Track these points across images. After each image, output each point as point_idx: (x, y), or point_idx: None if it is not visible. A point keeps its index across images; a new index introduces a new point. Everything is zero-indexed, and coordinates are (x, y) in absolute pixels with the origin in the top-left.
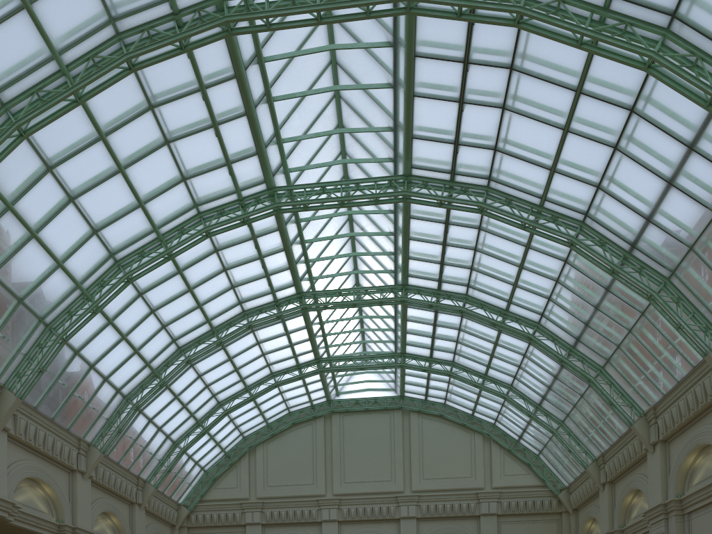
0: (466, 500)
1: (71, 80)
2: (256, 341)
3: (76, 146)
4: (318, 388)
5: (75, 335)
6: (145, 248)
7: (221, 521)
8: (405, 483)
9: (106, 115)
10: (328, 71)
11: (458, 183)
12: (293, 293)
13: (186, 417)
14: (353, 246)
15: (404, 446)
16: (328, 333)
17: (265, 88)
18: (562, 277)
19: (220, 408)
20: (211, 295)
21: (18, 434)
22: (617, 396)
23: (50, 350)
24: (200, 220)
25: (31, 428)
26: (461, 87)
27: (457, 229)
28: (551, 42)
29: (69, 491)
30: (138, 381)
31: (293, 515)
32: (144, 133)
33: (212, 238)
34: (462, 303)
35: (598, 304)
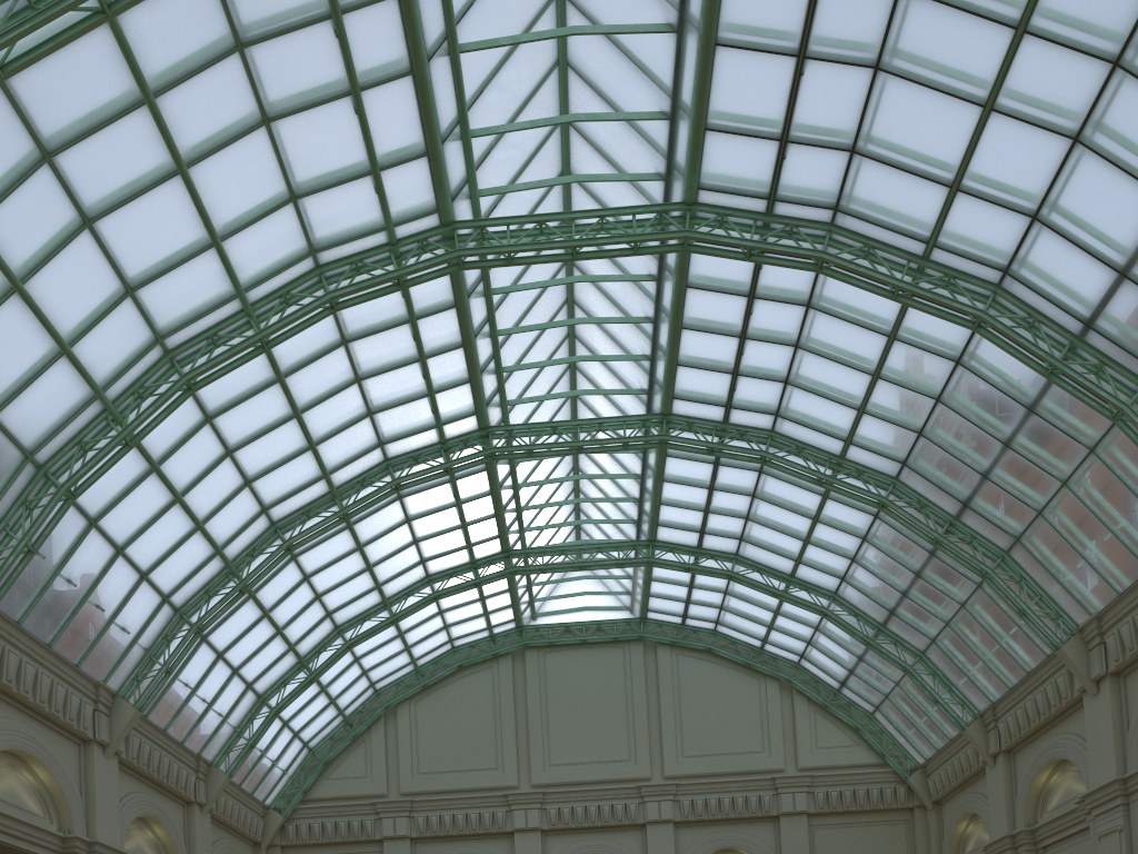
0: (756, 790)
1: None
2: (405, 517)
3: (97, 113)
4: (504, 604)
5: (91, 489)
6: (220, 329)
7: (340, 835)
8: (652, 764)
9: (155, 53)
10: (550, 12)
11: (780, 217)
12: (472, 429)
13: (282, 652)
14: (572, 351)
15: (648, 703)
16: (525, 506)
17: (448, 25)
18: (949, 391)
19: (339, 637)
20: (333, 427)
21: None
22: (1029, 602)
23: (47, 512)
24: (319, 281)
25: (11, 660)
26: (804, 25)
27: (768, 308)
28: None
29: (79, 777)
30: (200, 582)
31: (464, 822)
32: (226, 99)
33: (338, 317)
34: (764, 447)
35: (1010, 438)
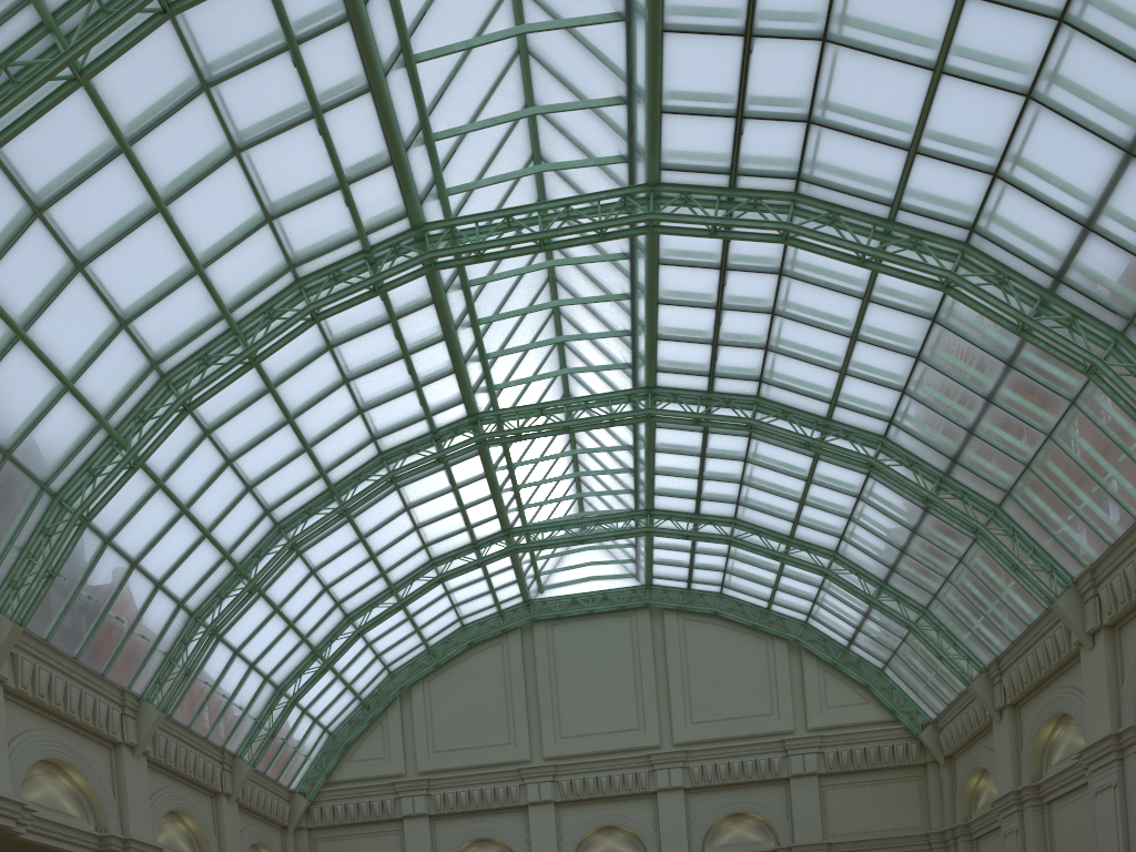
0: (766, 753)
1: (64, 40)
2: (404, 505)
3: (80, 167)
4: (509, 581)
5: (103, 511)
6: (210, 349)
7: (362, 815)
8: (661, 732)
9: (127, 105)
10: (506, 4)
11: (743, 191)
12: (461, 416)
13: (295, 644)
14: (558, 328)
15: (656, 670)
16: (522, 484)
17: (401, 39)
18: (928, 349)
19: (350, 625)
20: (325, 428)
21: (21, 686)
22: (1024, 555)
23: (63, 539)
24: (300, 293)
25: (42, 676)
26: (748, 5)
27: (741, 278)
28: None
29: (112, 778)
30: (212, 586)
31: (479, 797)
32: (197, 137)
33: (322, 324)
34: (751, 413)
35: (992, 393)
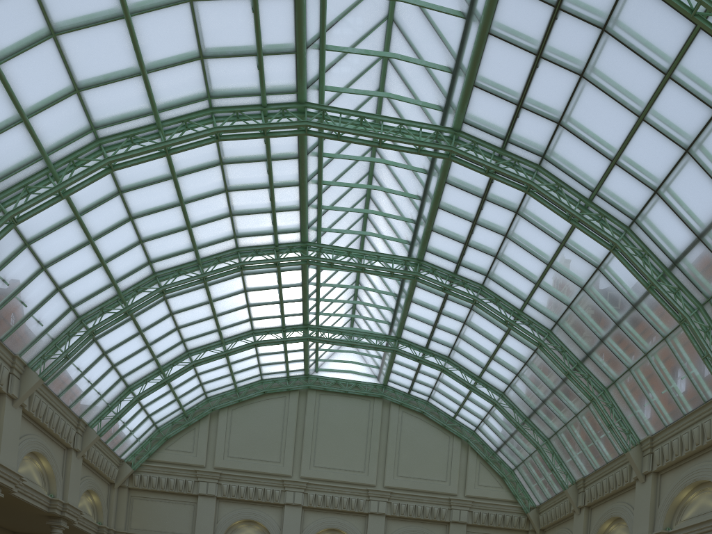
0: (438, 504)
1: None
2: (244, 288)
3: None
4: (299, 358)
5: (29, 221)
6: (138, 132)
7: (170, 487)
8: (377, 477)
9: None
10: None
11: (509, 153)
12: (296, 241)
13: (147, 359)
14: (367, 206)
15: (380, 438)
16: (322, 298)
17: None
18: (590, 284)
19: (188, 358)
20: (204, 218)
21: None
22: (614, 421)
23: None
24: (210, 118)
25: None
26: (544, 37)
27: (492, 208)
28: (656, 8)
29: None
30: (98, 301)
31: (253, 493)
32: None
33: (220, 145)
34: (475, 294)
35: (620, 321)
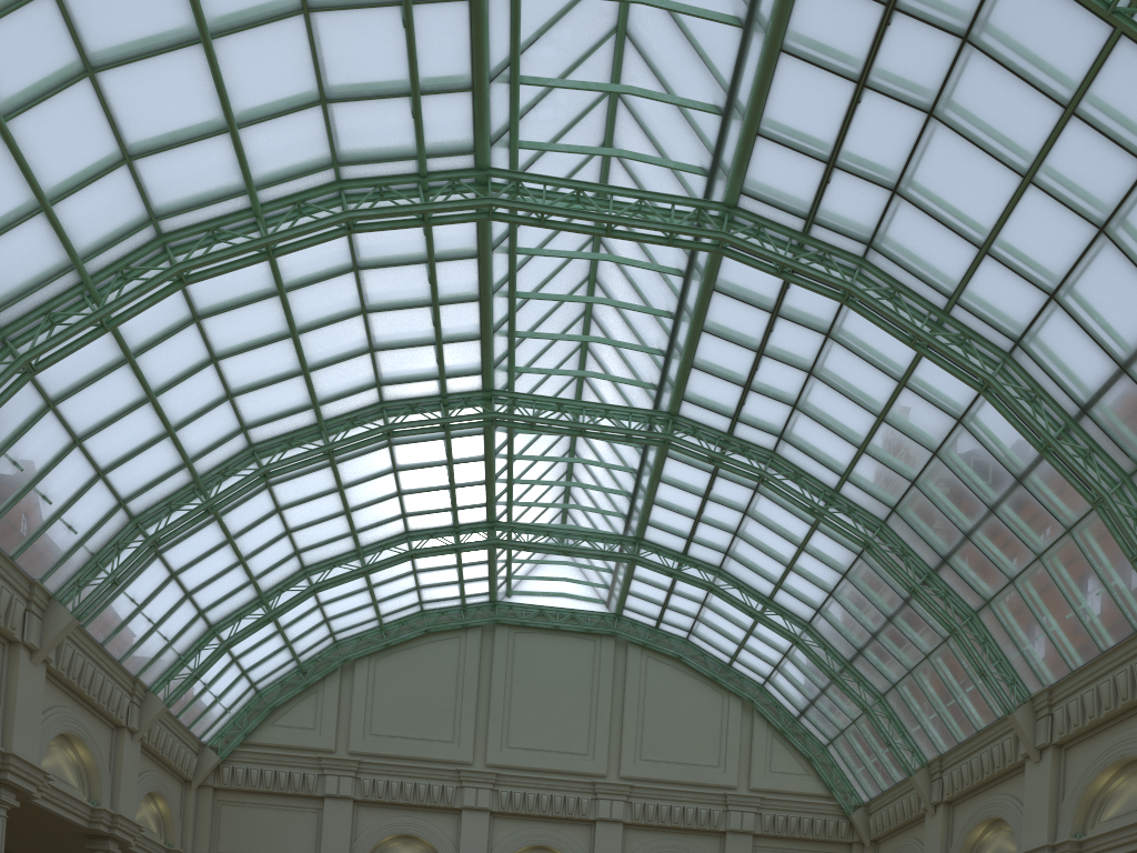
0: (707, 804)
1: None
2: (393, 466)
3: None
4: (481, 576)
5: (53, 367)
6: (224, 223)
7: (279, 786)
8: (609, 762)
9: None
10: None
11: (815, 241)
12: (476, 388)
13: (241, 583)
14: (586, 331)
15: (613, 700)
16: (517, 479)
17: None
18: (947, 447)
19: (305, 579)
20: (330, 356)
21: None
22: (989, 664)
23: None
24: (338, 197)
25: None
26: (869, 53)
27: (789, 329)
28: (1050, 3)
29: None
30: (163, 492)
31: (412, 791)
32: None
33: (353, 240)
34: (763, 466)
35: (996, 504)
